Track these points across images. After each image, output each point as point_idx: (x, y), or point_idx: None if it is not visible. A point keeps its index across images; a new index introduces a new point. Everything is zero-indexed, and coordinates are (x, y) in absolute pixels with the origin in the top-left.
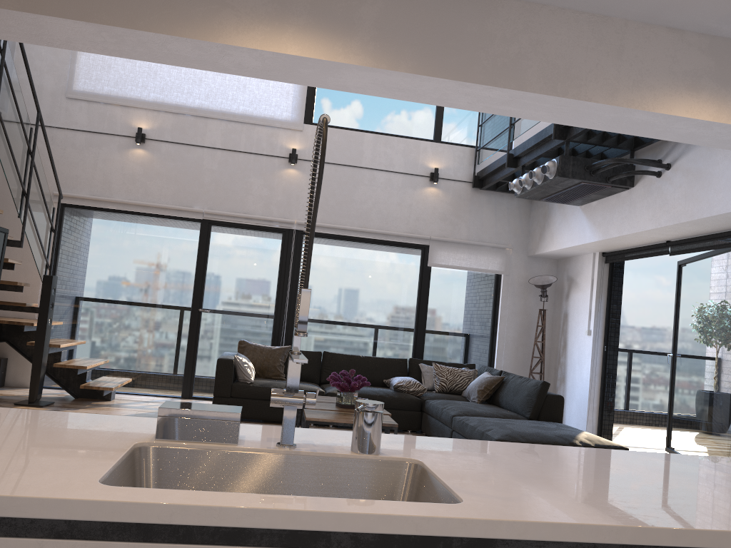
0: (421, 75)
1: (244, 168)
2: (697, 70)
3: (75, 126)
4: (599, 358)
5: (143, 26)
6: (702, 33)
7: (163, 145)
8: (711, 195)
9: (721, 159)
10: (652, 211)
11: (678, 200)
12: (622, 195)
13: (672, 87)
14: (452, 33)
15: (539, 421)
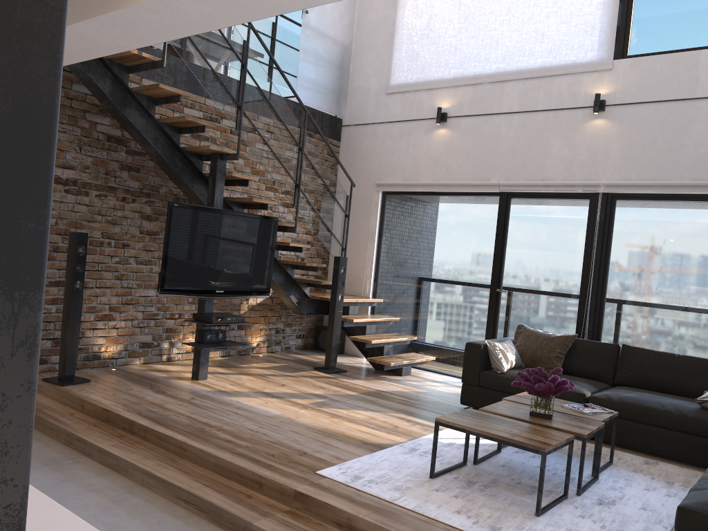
0: None
1: (542, 129)
2: None
3: (391, 118)
4: None
5: (109, 7)
6: None
7: (462, 120)
8: None
9: None
10: None
11: None
12: None
13: None
14: None
15: None
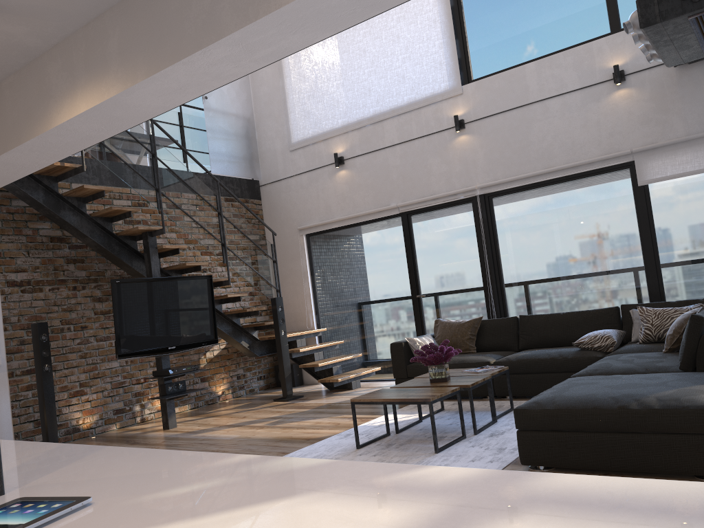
0: (153, 76)
1: (421, 153)
2: None
3: (299, 171)
4: None
5: (24, 139)
6: None
7: (357, 159)
8: None
9: None
10: None
11: None
12: None
13: None
14: (163, 21)
15: (678, 373)
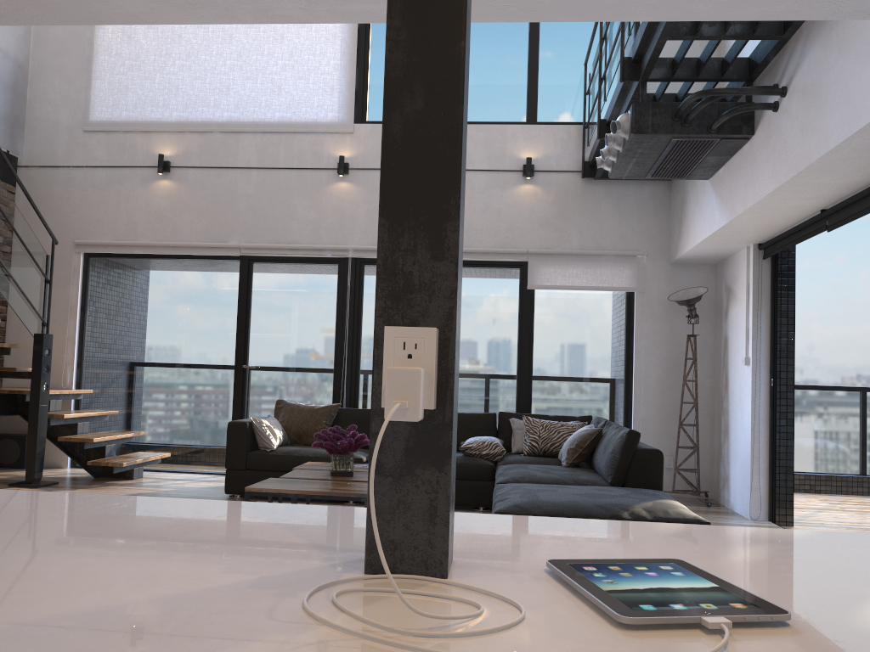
0: None
1: (285, 188)
2: None
3: (94, 163)
4: (764, 397)
5: None
6: None
7: (191, 171)
8: (827, 118)
9: (835, 58)
10: (772, 164)
11: (795, 139)
12: (744, 150)
13: None
14: None
15: (617, 487)
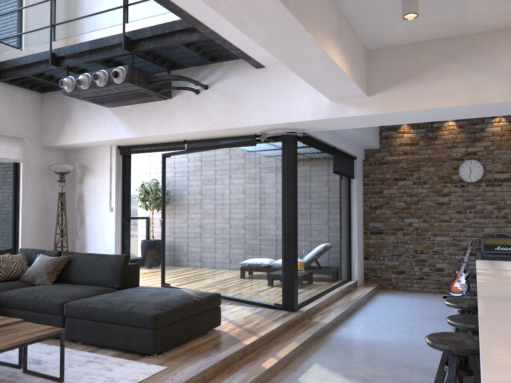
0: None
1: None
2: (335, 28)
3: None
4: (120, 228)
5: None
6: (335, 2)
7: None
8: (247, 112)
9: (254, 88)
10: (192, 118)
11: (218, 113)
12: (159, 103)
13: (330, 36)
14: None
15: (132, 288)
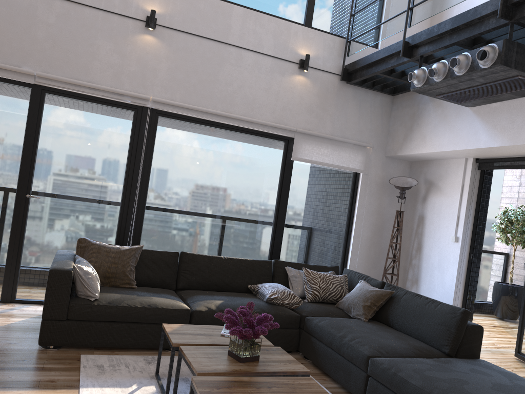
0: None
1: (90, 27)
2: None
3: None
4: (464, 266)
5: None
6: None
7: None
8: None
9: None
10: None
11: None
12: None
13: None
14: None
15: (467, 362)
